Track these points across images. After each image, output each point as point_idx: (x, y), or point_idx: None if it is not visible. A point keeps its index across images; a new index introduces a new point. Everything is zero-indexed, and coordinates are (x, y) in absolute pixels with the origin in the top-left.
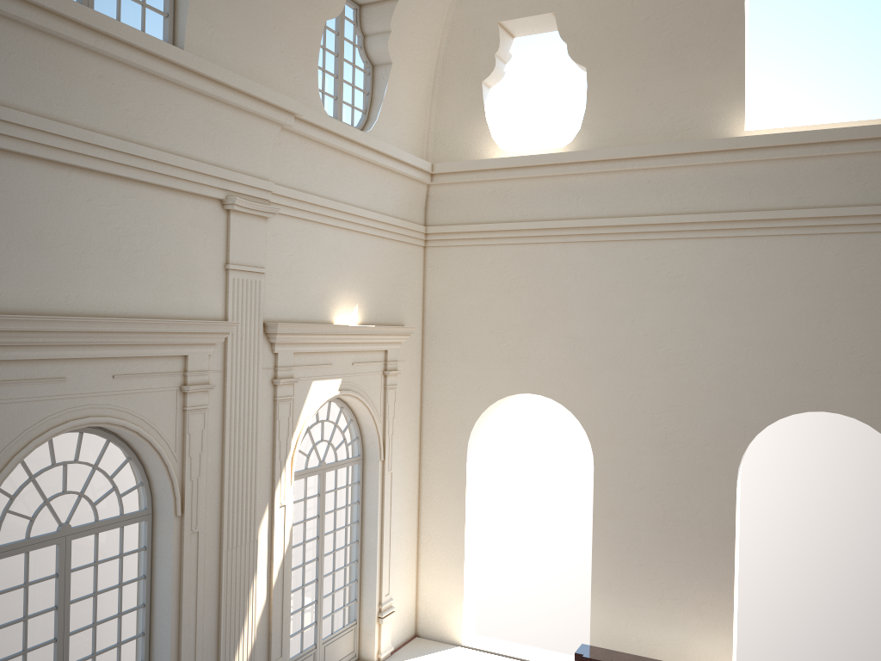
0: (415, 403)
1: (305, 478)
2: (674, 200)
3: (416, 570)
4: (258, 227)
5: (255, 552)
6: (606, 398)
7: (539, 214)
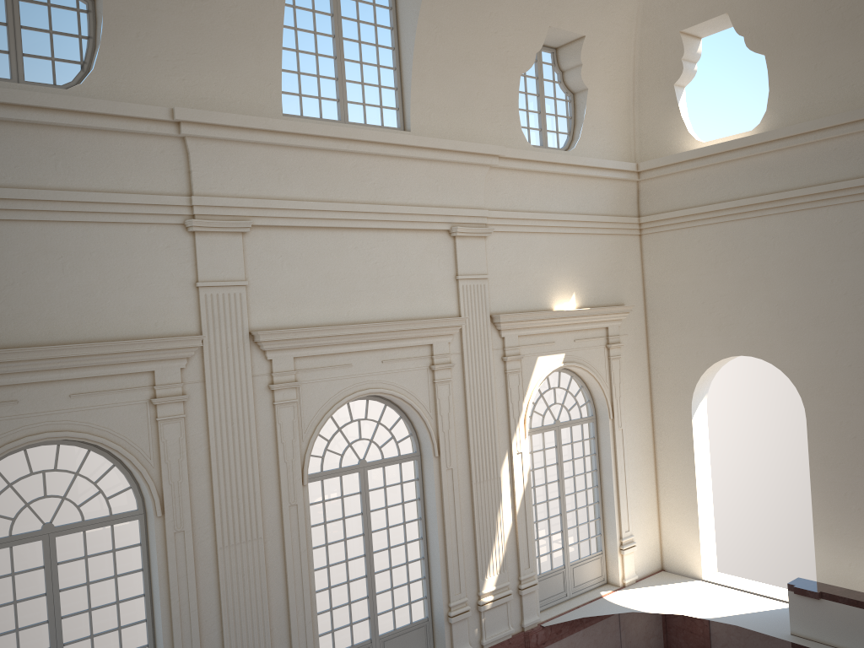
0: (643, 370)
1: (542, 433)
2: (861, 163)
3: (658, 513)
4: (479, 245)
5: (499, 486)
6: (812, 356)
7: (735, 194)
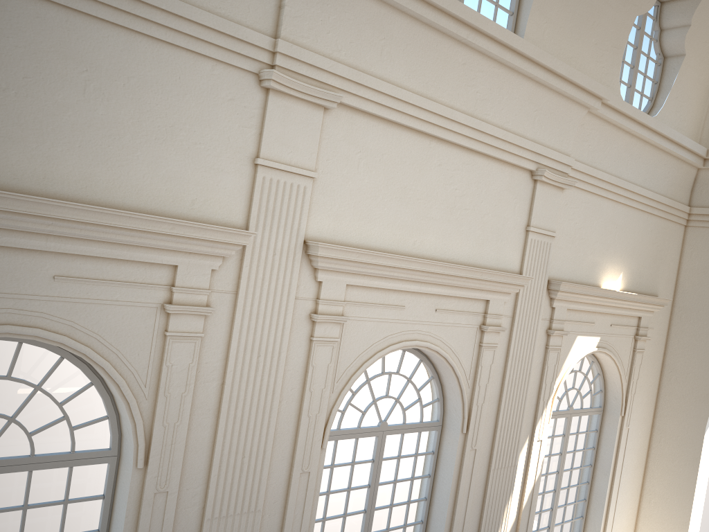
0: (657, 368)
1: (555, 419)
2: None
3: (635, 521)
4: (555, 197)
5: (513, 475)
6: None
7: None
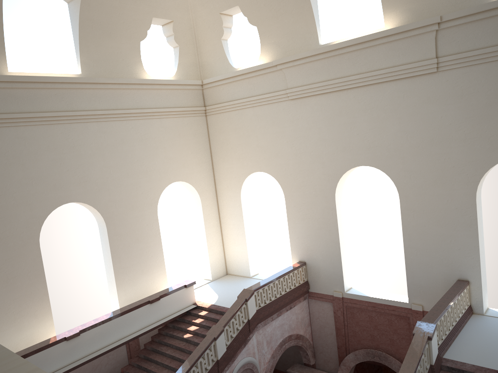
0: None
1: None
2: None
3: None
4: None
5: None
6: None
7: None
